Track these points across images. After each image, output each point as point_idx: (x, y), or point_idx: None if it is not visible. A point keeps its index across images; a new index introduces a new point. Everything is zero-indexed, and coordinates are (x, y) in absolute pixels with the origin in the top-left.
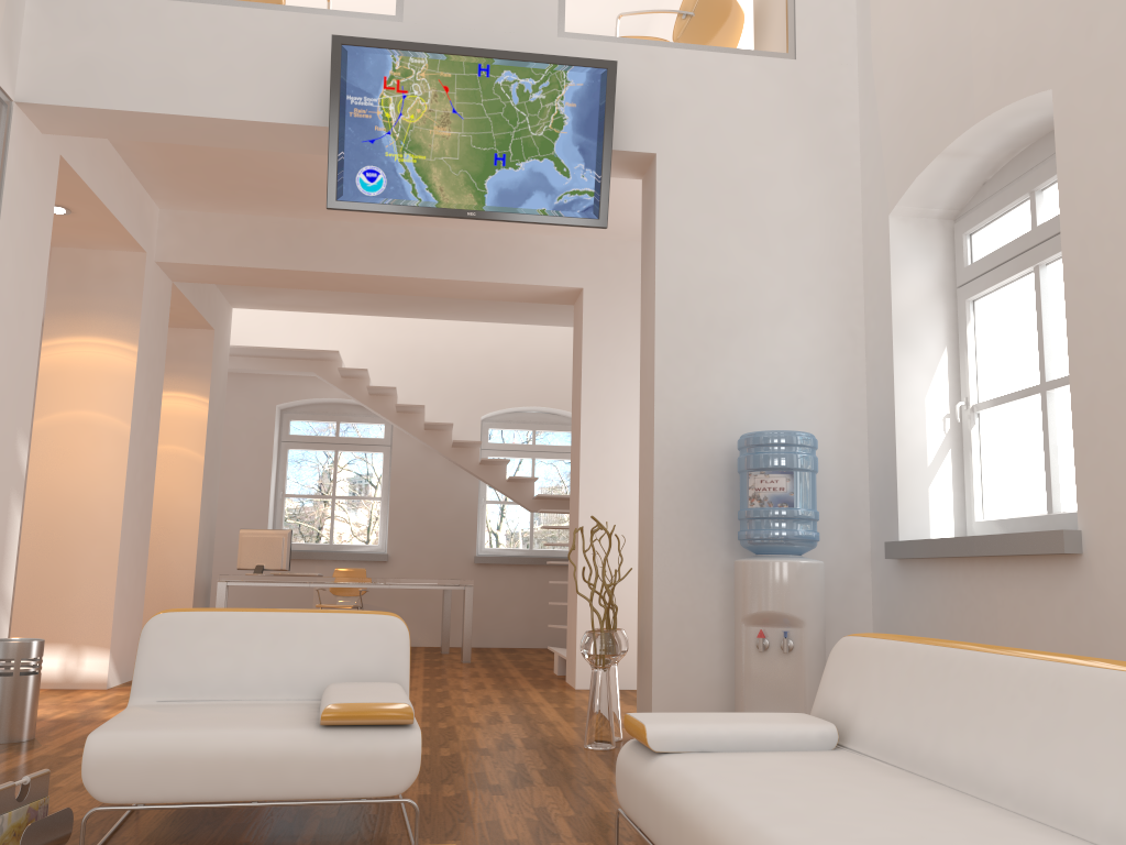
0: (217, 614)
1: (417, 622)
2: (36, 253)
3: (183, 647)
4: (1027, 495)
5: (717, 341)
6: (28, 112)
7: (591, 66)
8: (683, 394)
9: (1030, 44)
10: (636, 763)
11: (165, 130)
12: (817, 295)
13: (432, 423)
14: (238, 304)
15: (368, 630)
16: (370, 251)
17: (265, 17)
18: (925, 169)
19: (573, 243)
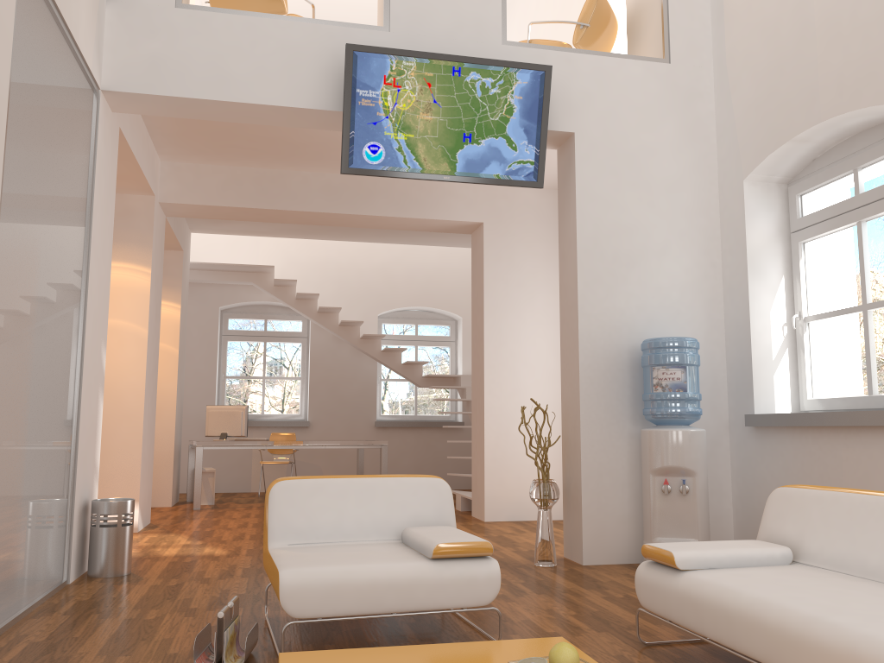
0: (319, 480)
1: (332, 472)
2: (109, 204)
3: (299, 505)
4: (839, 380)
5: (620, 271)
6: (108, 97)
7: (533, 69)
8: (598, 309)
9: (870, 70)
10: (661, 577)
11: (210, 111)
12: (688, 236)
13: (347, 321)
14: (196, 230)
15: (424, 489)
16: (323, 194)
17: (287, 26)
18: (776, 150)
19: (475, 188)
